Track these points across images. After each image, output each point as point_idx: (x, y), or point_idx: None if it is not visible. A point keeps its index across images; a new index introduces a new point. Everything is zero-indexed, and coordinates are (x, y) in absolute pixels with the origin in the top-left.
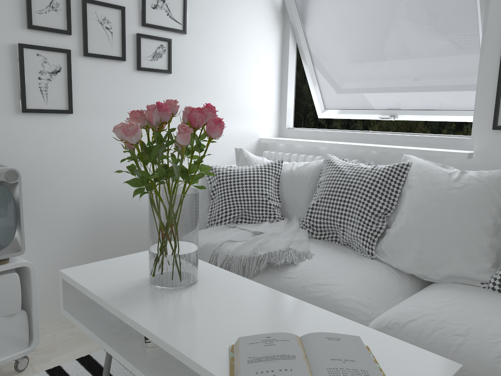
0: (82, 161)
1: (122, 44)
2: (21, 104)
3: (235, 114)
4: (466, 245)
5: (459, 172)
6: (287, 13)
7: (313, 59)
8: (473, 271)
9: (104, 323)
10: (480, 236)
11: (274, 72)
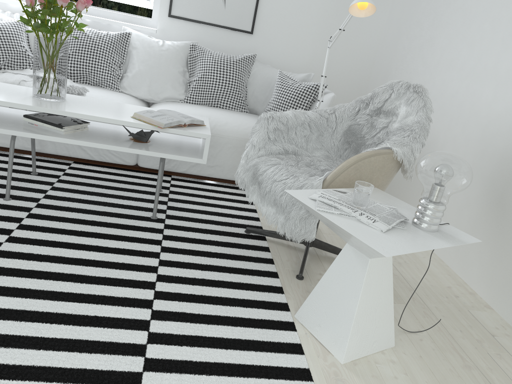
0: None
1: None
2: None
3: None
4: (173, 81)
5: (162, 41)
6: None
7: None
8: (177, 94)
9: (10, 127)
10: (179, 76)
11: None
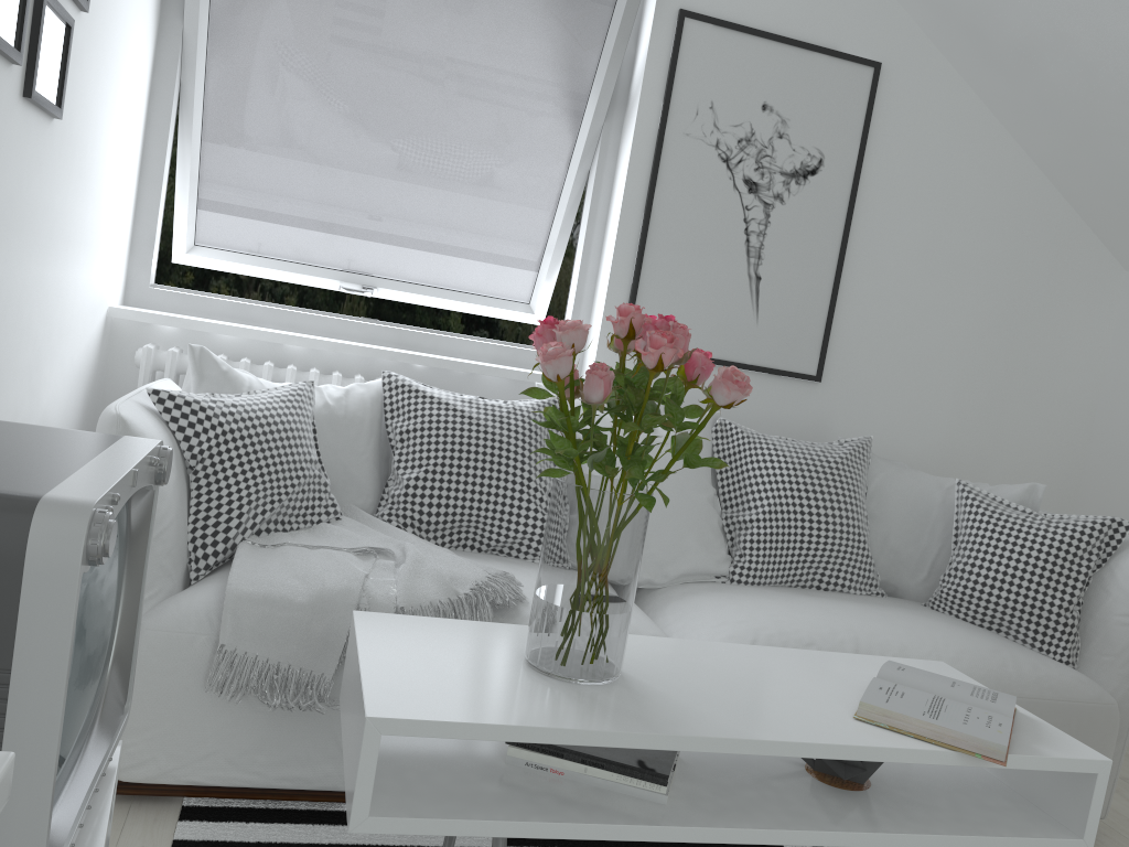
0: None
1: (25, 13)
2: None
3: (97, 244)
4: (700, 527)
5: None
6: (175, 4)
7: (209, 131)
8: (714, 562)
9: (507, 801)
10: (710, 512)
11: (139, 141)
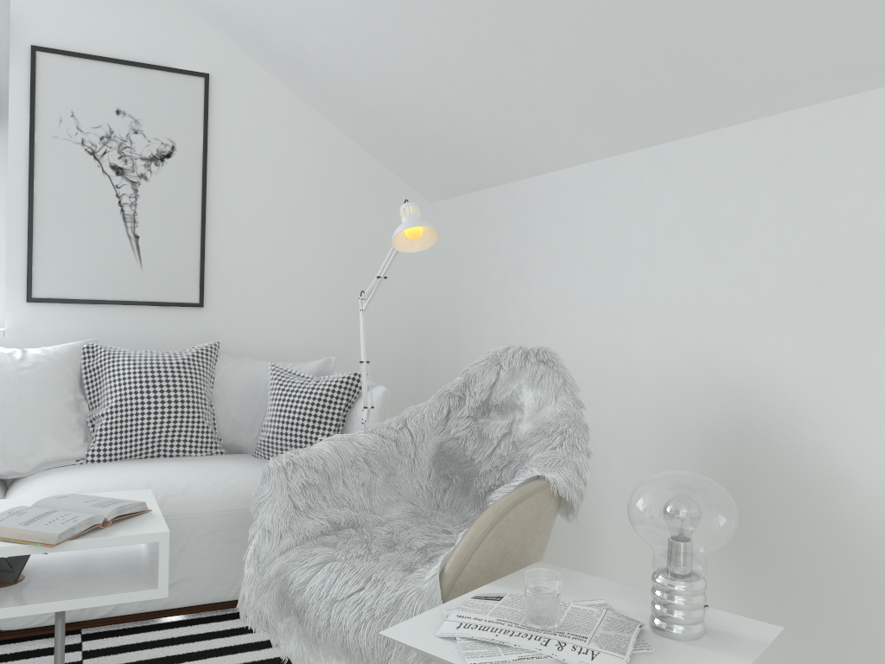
0: None
1: None
2: None
3: None
4: (56, 425)
5: (20, 350)
6: None
7: None
8: (69, 449)
9: None
10: (67, 413)
11: None
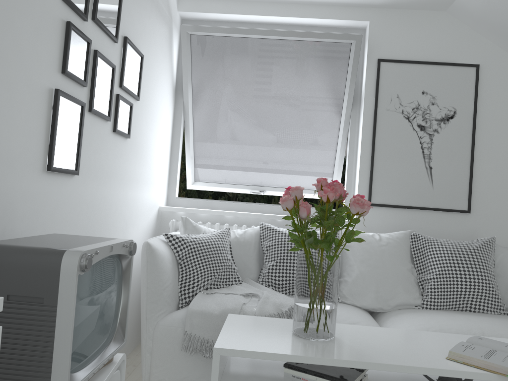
0: (75, 231)
1: (111, 104)
2: (50, 161)
3: (151, 182)
4: (404, 282)
5: (377, 234)
6: (180, 93)
7: (196, 137)
8: (412, 298)
9: None
10: (409, 275)
11: (169, 144)
